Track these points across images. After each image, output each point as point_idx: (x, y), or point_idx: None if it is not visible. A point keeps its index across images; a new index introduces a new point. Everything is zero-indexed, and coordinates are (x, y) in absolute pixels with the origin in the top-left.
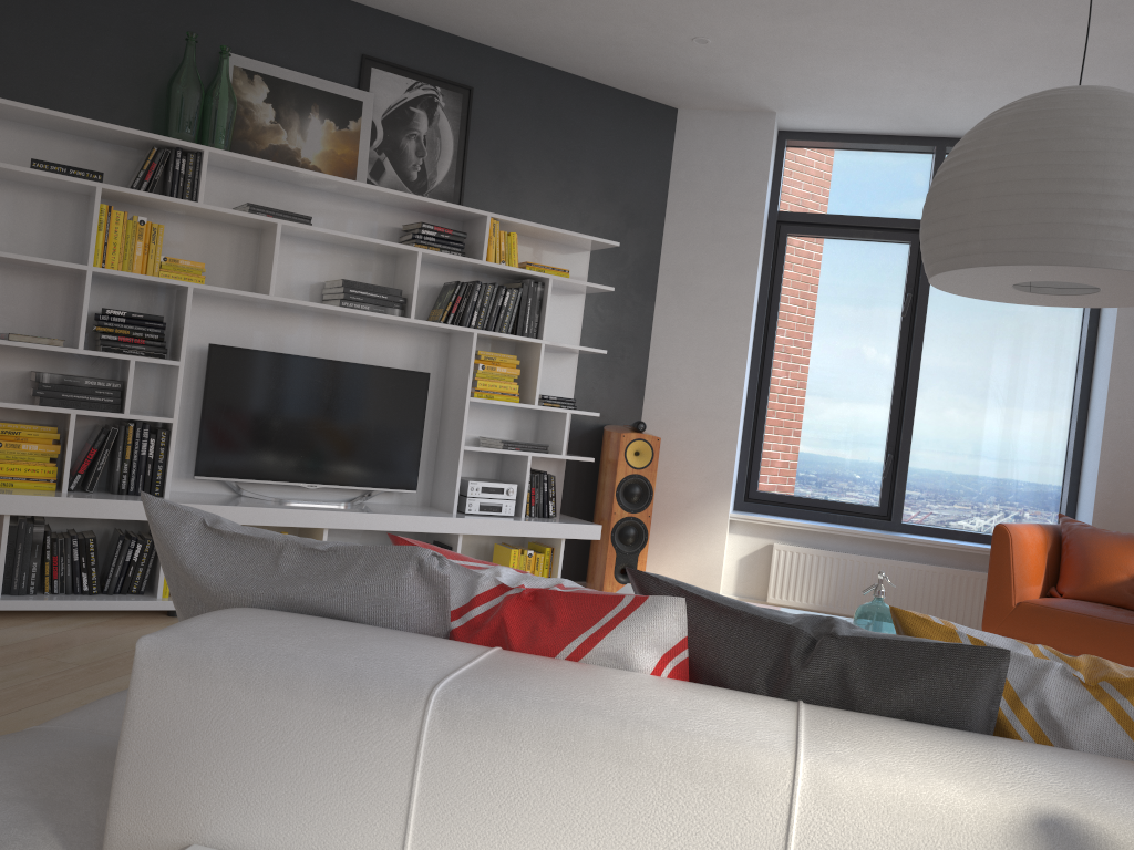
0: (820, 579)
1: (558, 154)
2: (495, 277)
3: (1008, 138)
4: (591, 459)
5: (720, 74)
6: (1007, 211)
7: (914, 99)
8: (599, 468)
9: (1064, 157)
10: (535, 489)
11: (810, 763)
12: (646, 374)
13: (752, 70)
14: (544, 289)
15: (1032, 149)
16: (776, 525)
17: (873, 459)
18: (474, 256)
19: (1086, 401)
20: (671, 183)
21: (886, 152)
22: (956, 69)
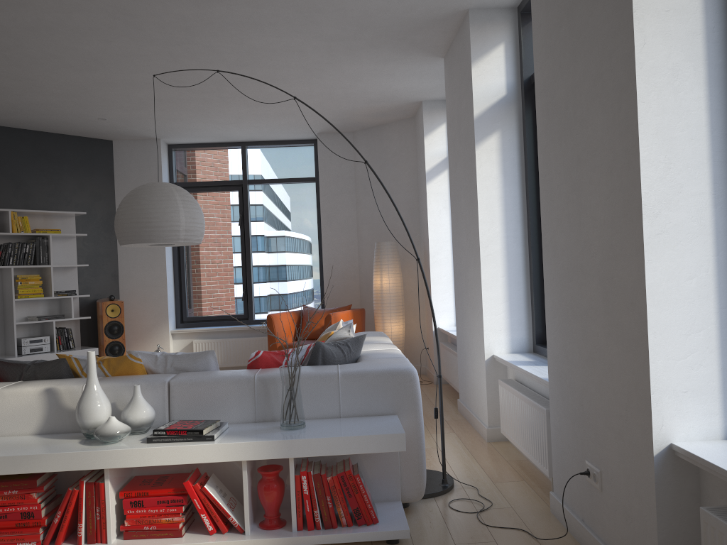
0: (216, 352)
1: (48, 172)
2: (23, 237)
3: (125, 204)
4: (89, 317)
5: (122, 128)
6: (126, 228)
7: (216, 131)
8: (97, 320)
9: (137, 211)
10: (61, 336)
11: (0, 389)
12: (118, 271)
13: (135, 126)
14: (48, 240)
15: (130, 208)
16: (193, 331)
17: (238, 293)
18: (6, 230)
19: (322, 252)
20: (115, 176)
21: (221, 149)
22: (223, 121)
